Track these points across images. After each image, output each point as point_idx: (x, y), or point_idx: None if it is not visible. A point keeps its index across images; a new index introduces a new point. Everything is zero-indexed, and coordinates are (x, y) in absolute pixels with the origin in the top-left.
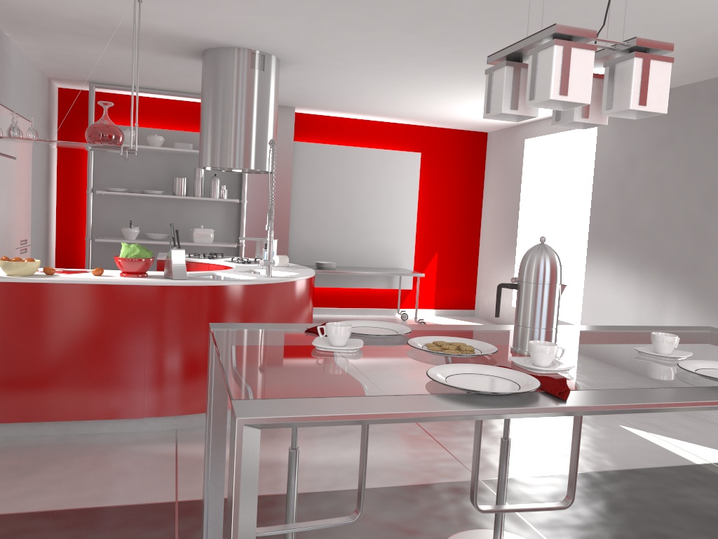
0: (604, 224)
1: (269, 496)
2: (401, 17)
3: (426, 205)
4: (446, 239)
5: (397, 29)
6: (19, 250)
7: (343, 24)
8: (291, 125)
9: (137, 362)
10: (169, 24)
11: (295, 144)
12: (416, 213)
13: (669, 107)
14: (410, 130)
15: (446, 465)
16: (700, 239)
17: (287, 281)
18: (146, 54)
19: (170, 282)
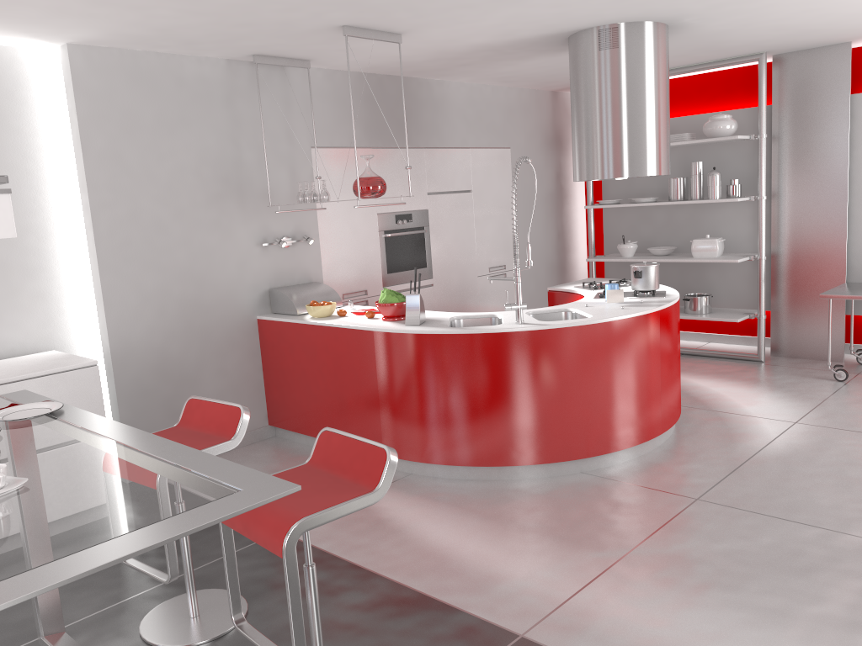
0: None
1: (329, 555)
2: None
3: None
4: None
5: None
6: (486, 277)
7: None
8: (845, 72)
9: (374, 402)
10: (481, 39)
11: (857, 99)
12: None
13: None
14: None
15: (531, 603)
16: None
17: (528, 330)
18: (546, 58)
19: (388, 329)
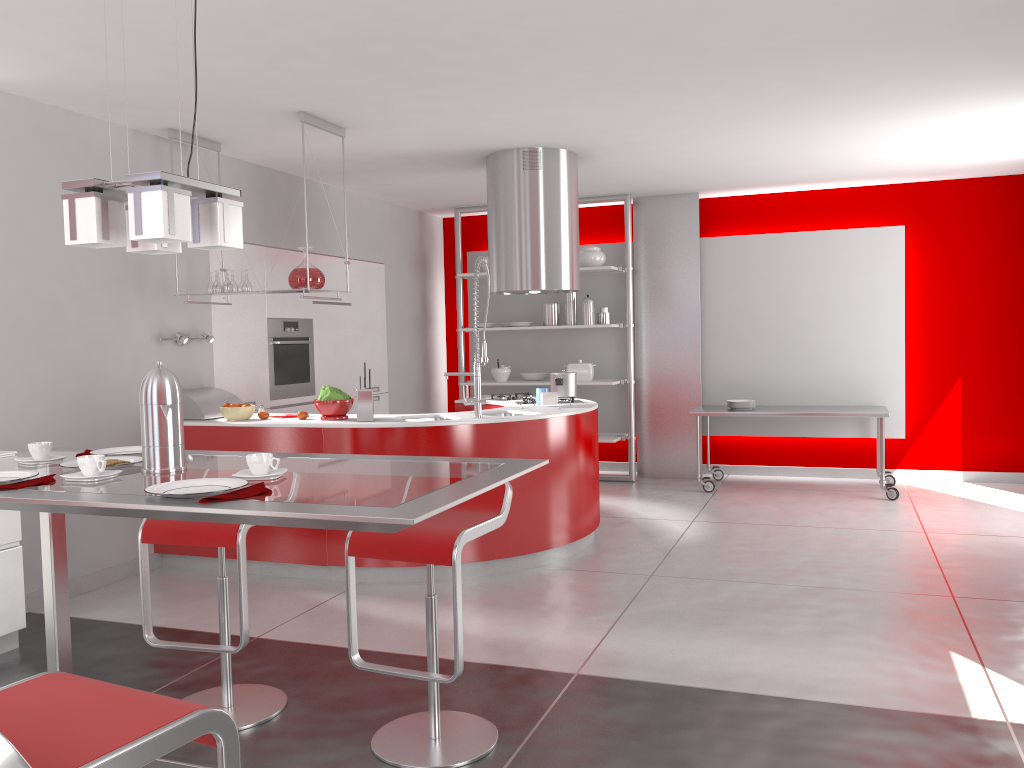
0: None
1: (334, 647)
2: (590, 83)
3: (933, 306)
4: (975, 357)
5: (614, 93)
6: None
7: (552, 104)
8: (694, 218)
9: None
10: (411, 145)
11: (704, 242)
12: (904, 318)
13: None
14: (895, 193)
15: (566, 654)
16: None
17: (492, 422)
18: (449, 173)
19: (342, 424)
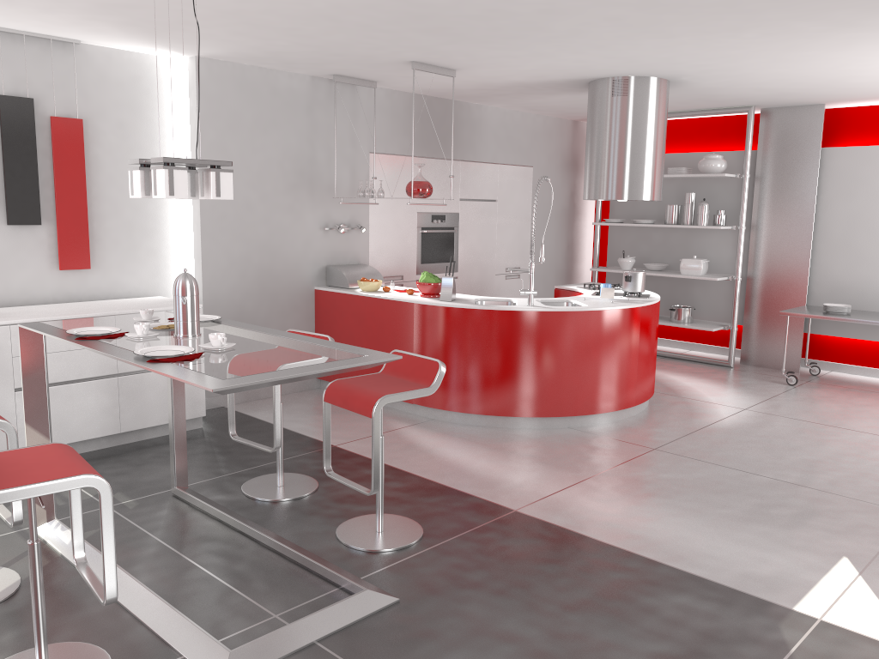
0: None
1: None
2: (620, 33)
3: None
4: None
5: (650, 39)
6: (503, 276)
7: (604, 48)
8: (818, 128)
9: None
10: (518, 78)
11: (826, 152)
12: None
13: None
14: None
15: (523, 495)
16: None
17: (536, 311)
18: (570, 95)
19: (426, 302)
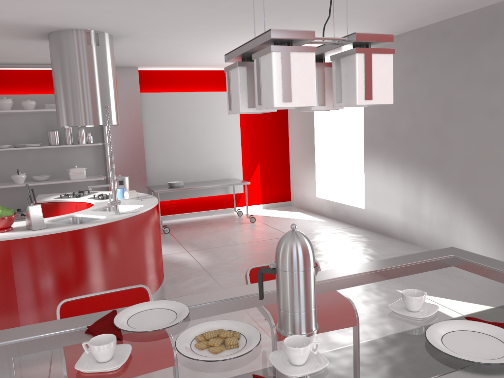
0: (374, 134)
1: None
2: None
3: (247, 129)
4: (264, 152)
5: (196, 6)
6: None
7: (152, 5)
8: (136, 81)
9: (10, 302)
10: (10, 16)
11: (142, 95)
12: (240, 136)
13: (412, 44)
14: None
15: None
16: (442, 141)
17: (131, 216)
18: (3, 40)
19: (28, 234)
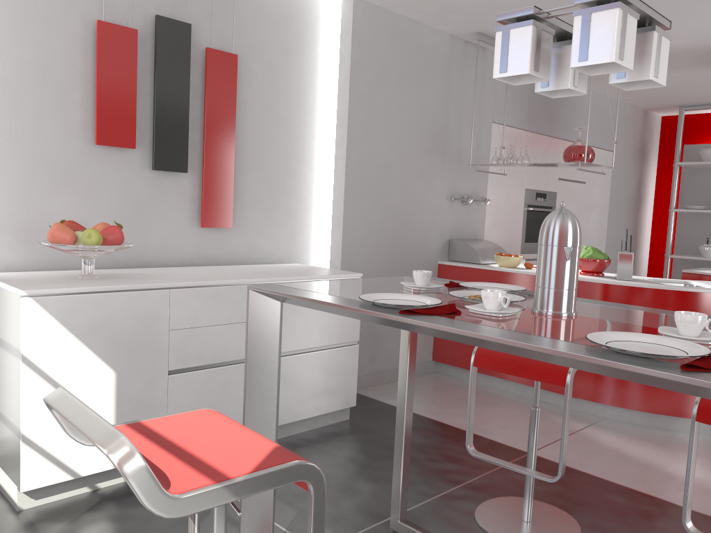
0: None
1: (604, 480)
2: None
3: None
4: None
5: None
6: None
7: None
8: None
9: None
10: (679, 40)
11: None
12: None
13: None
14: None
15: None
16: None
17: None
18: (696, 71)
19: (605, 280)
